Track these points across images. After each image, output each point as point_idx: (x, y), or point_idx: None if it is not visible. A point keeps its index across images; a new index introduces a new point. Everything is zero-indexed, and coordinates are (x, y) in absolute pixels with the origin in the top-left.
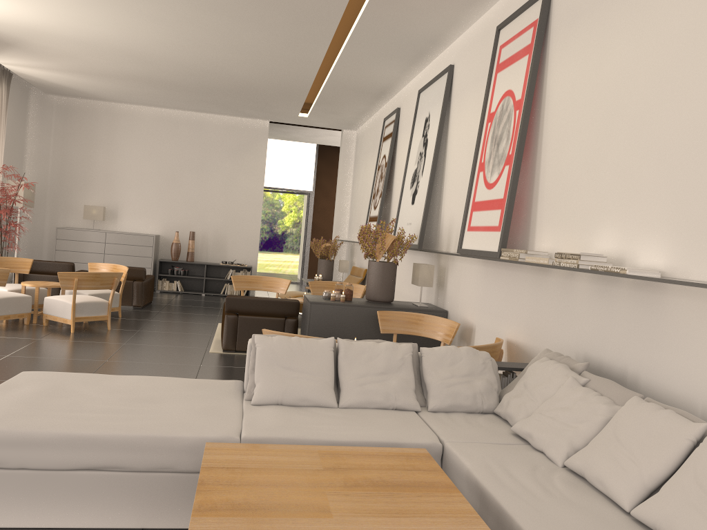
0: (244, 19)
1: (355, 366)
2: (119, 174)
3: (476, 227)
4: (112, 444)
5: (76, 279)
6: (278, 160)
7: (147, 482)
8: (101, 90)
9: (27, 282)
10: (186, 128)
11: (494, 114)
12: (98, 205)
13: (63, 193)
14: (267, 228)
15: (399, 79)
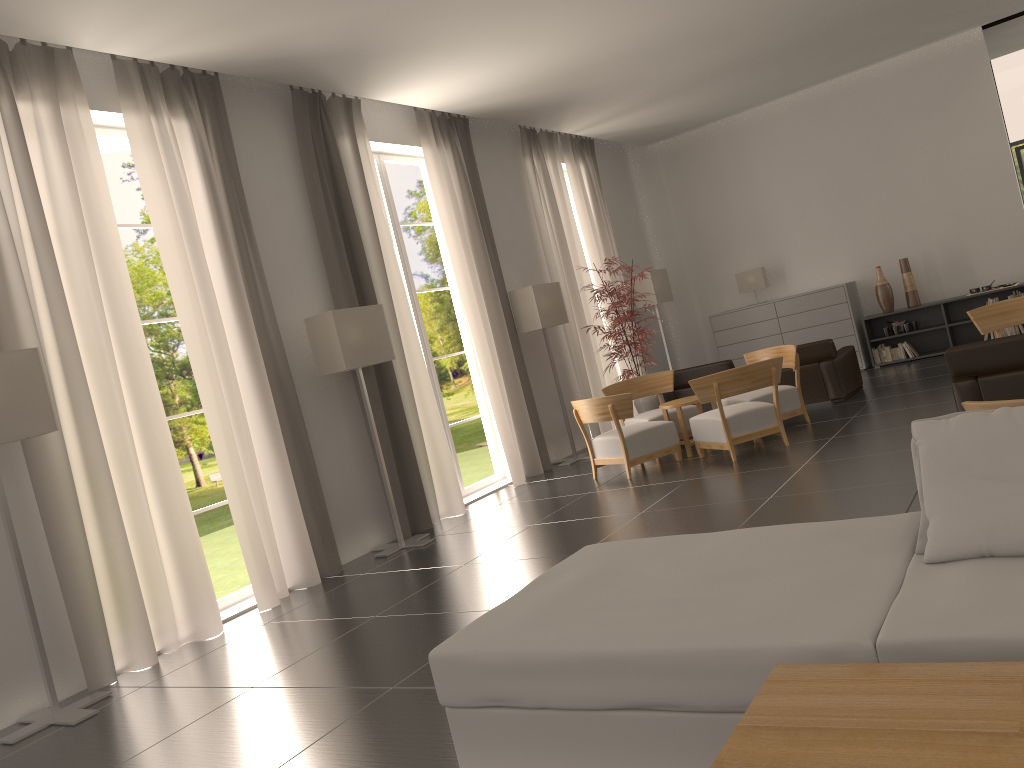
0: None
1: None
2: (767, 214)
3: None
4: (651, 667)
5: (714, 385)
6: None
7: (727, 730)
8: (701, 108)
9: (666, 403)
10: (841, 104)
11: None
12: (753, 268)
13: (704, 268)
14: None
15: None
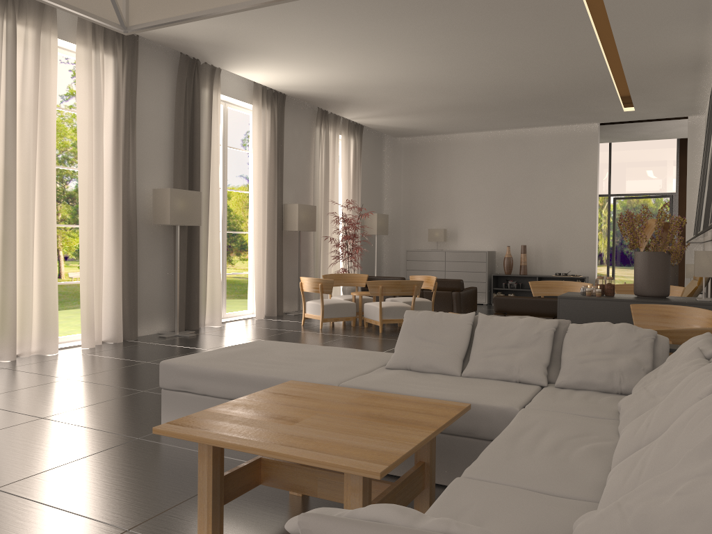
0: (494, 29)
1: (487, 339)
2: (456, 198)
3: None
4: (253, 382)
5: (380, 287)
6: (631, 164)
7: None
8: (431, 125)
9: (355, 292)
10: (513, 145)
11: None
12: (440, 228)
13: (412, 220)
14: (625, 239)
15: (704, 43)
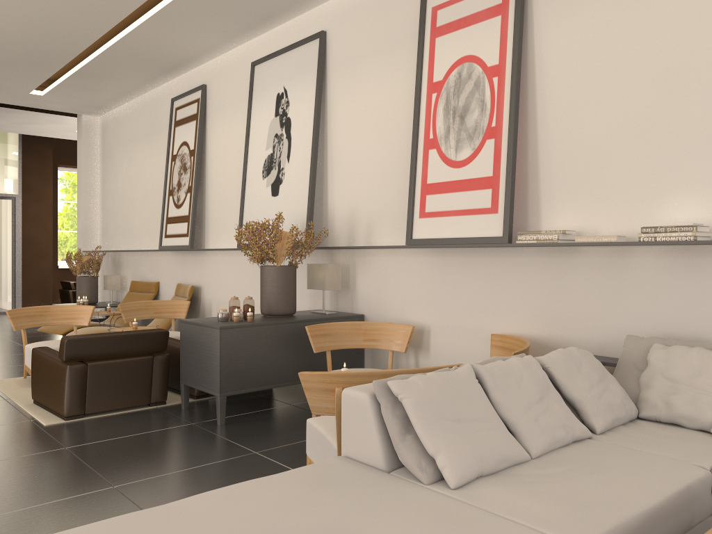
0: None
1: (511, 397)
2: None
3: (440, 212)
4: None
5: None
6: None
7: None
8: None
9: None
10: None
11: (443, 83)
12: None
13: None
14: None
15: (214, 48)
